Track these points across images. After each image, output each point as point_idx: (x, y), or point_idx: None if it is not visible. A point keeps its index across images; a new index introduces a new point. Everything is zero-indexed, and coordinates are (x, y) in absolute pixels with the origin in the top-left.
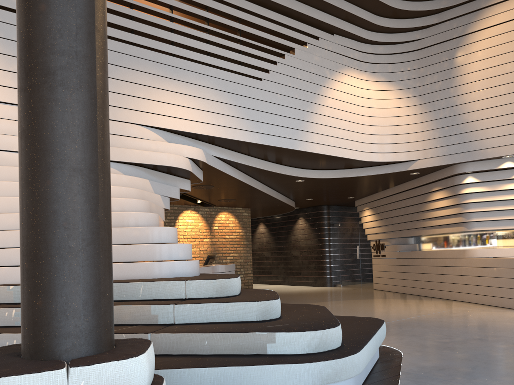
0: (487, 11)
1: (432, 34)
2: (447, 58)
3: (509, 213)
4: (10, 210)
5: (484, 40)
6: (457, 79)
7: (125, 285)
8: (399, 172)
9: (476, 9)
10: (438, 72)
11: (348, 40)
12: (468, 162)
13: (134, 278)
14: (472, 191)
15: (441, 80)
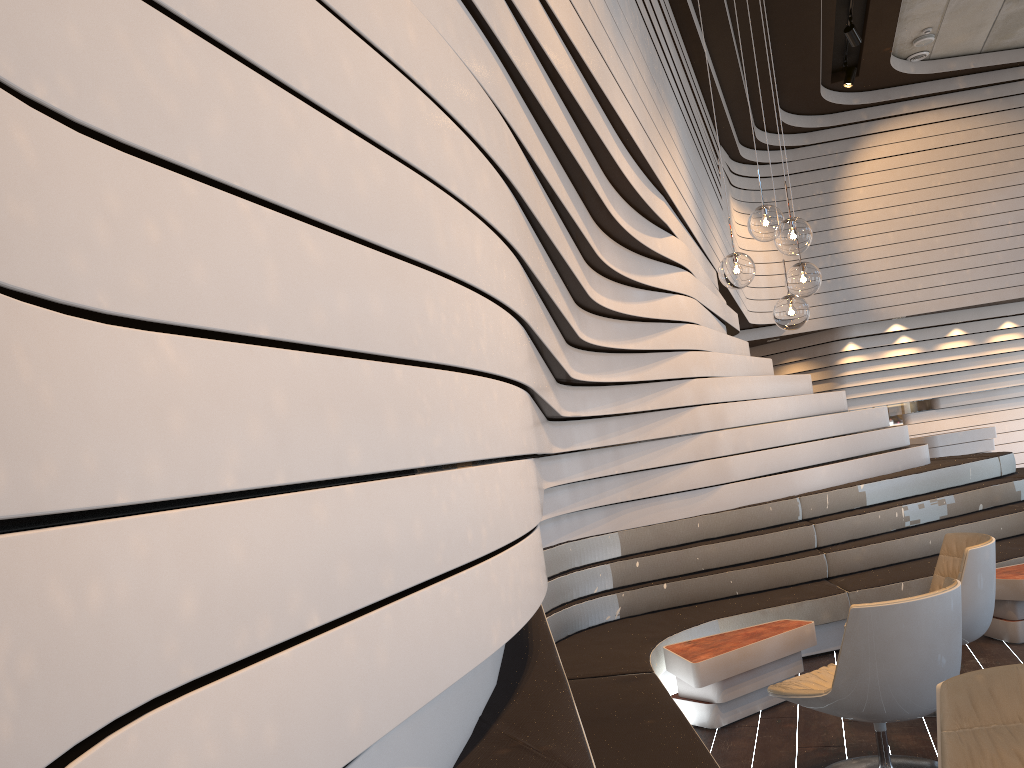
0: (867, 140)
1: (801, 158)
2: (821, 191)
3: (884, 386)
4: (764, 394)
5: (865, 175)
6: (837, 220)
7: (957, 468)
8: (767, 338)
9: (854, 136)
10: (812, 208)
11: (726, 154)
12: (855, 324)
13: (913, 467)
14: (851, 360)
15: (816, 219)
